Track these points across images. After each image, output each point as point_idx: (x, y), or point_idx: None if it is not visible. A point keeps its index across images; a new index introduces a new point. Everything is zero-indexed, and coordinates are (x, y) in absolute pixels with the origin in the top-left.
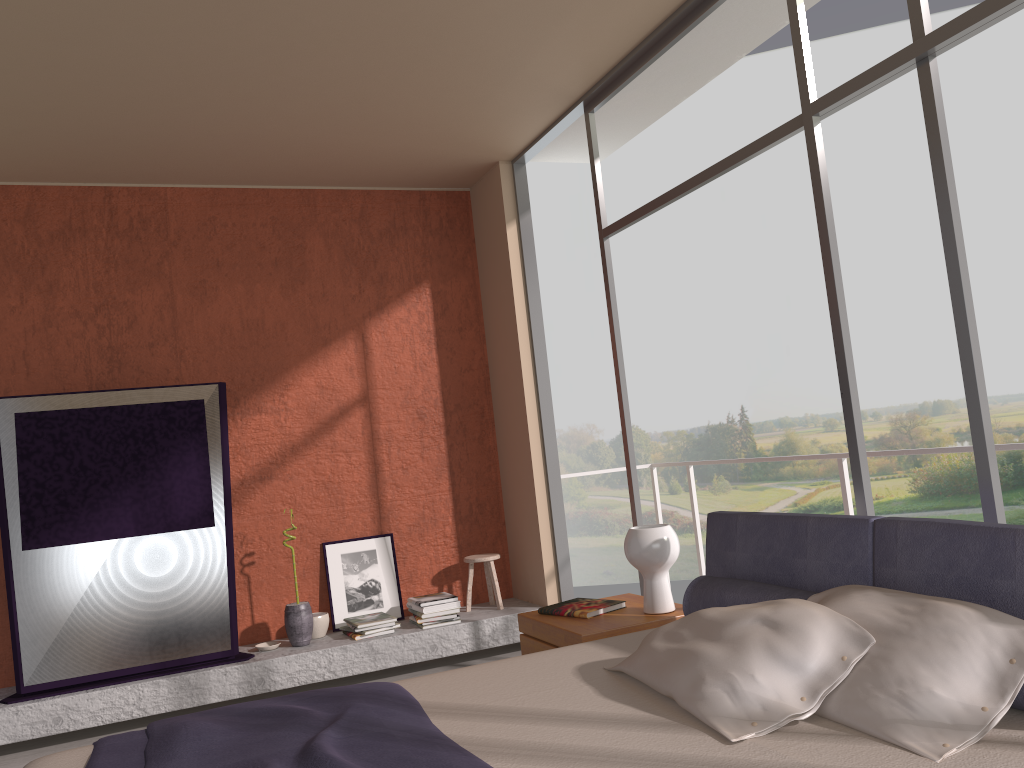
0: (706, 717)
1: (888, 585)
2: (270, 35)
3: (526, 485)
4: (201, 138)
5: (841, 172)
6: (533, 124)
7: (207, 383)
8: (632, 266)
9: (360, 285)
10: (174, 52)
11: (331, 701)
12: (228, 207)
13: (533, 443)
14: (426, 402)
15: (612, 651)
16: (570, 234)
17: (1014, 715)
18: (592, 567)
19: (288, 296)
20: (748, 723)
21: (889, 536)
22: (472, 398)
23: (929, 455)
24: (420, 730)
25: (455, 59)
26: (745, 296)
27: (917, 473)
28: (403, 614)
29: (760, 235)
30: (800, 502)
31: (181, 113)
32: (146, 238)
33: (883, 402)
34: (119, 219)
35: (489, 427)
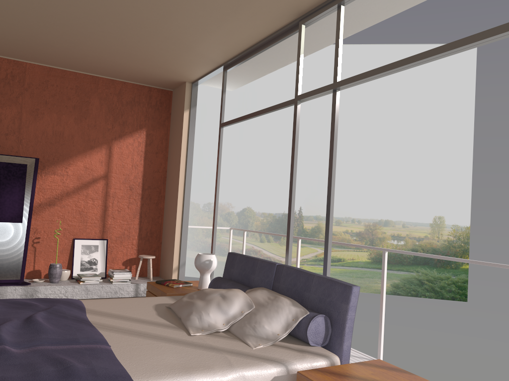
0: (187, 326)
1: (276, 289)
2: (81, 14)
3: (172, 227)
4: (46, 46)
5: (364, 107)
6: (201, 70)
7: (30, 157)
8: (262, 132)
9: (113, 124)
10: (36, 11)
11: (49, 302)
12: (55, 77)
13: (178, 210)
14: (134, 183)
15: (173, 300)
16: (236, 111)
17: (293, 339)
18: (217, 270)
19: (77, 123)
20: (201, 330)
21: (280, 271)
22: (156, 184)
23: (379, 244)
24: (79, 317)
25: (165, 39)
26: (311, 156)
27: (372, 251)
28: (106, 276)
29: (323, 129)
30: (318, 255)
31: (37, 34)
32: (13, 84)
33: (363, 216)
34: (1, 73)
35: (162, 199)
